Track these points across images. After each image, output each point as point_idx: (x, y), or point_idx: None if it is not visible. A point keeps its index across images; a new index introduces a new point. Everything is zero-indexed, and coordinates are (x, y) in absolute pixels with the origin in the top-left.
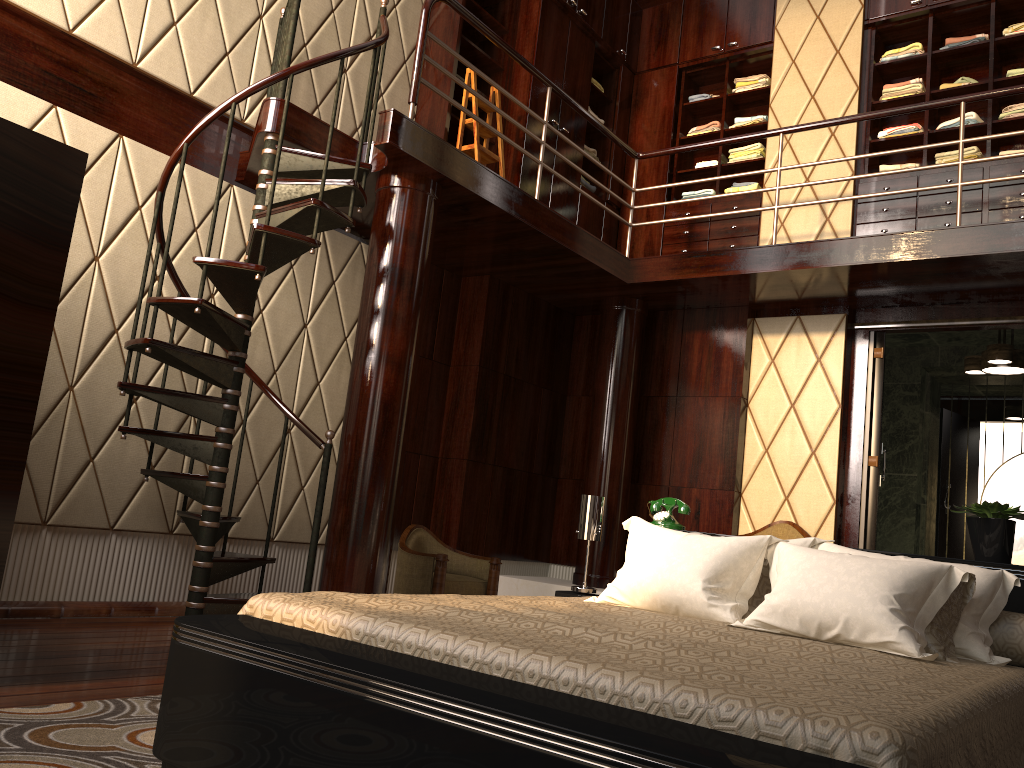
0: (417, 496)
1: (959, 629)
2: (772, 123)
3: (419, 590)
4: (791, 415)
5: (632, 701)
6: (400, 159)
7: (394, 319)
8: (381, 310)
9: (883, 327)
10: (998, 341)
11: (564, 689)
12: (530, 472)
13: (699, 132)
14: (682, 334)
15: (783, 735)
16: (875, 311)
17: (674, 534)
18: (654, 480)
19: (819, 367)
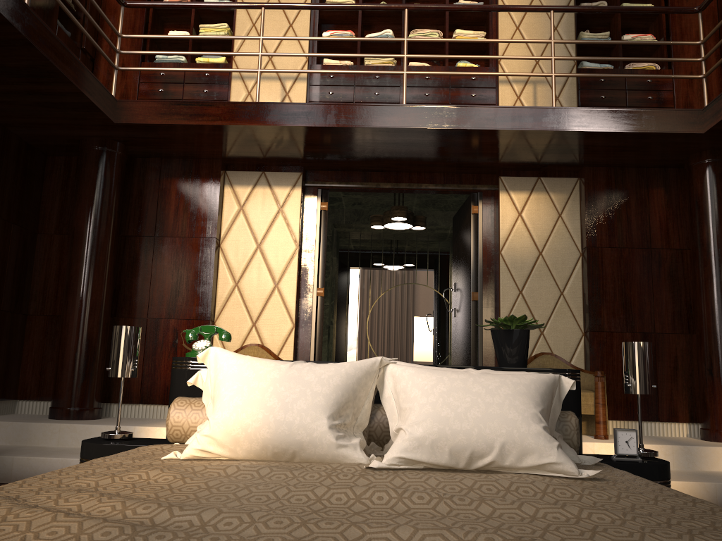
0: None
1: None
2: None
3: None
4: (258, 254)
5: None
6: None
7: None
8: None
9: (329, 186)
10: (394, 205)
11: None
12: None
13: None
14: (160, 180)
15: None
16: (322, 173)
17: (277, 364)
18: (132, 313)
19: (281, 215)
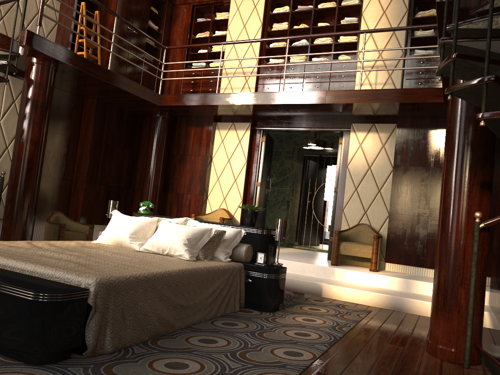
0: (62, 197)
1: (217, 250)
2: (228, 36)
3: (53, 239)
4: (228, 164)
5: (35, 273)
6: (33, 51)
7: (33, 123)
8: (27, 118)
9: (265, 129)
10: (314, 135)
11: (18, 271)
12: (120, 187)
13: (201, 36)
14: (187, 128)
15: (70, 281)
16: (263, 122)
17: (125, 217)
18: (173, 191)
19: (239, 145)
